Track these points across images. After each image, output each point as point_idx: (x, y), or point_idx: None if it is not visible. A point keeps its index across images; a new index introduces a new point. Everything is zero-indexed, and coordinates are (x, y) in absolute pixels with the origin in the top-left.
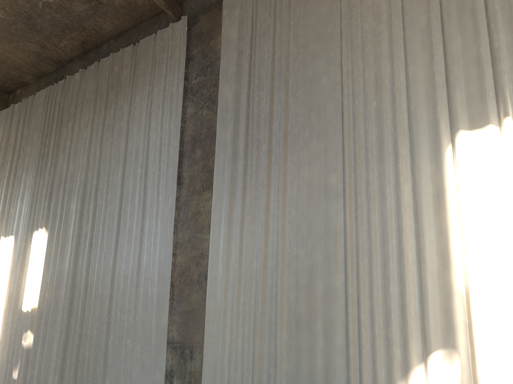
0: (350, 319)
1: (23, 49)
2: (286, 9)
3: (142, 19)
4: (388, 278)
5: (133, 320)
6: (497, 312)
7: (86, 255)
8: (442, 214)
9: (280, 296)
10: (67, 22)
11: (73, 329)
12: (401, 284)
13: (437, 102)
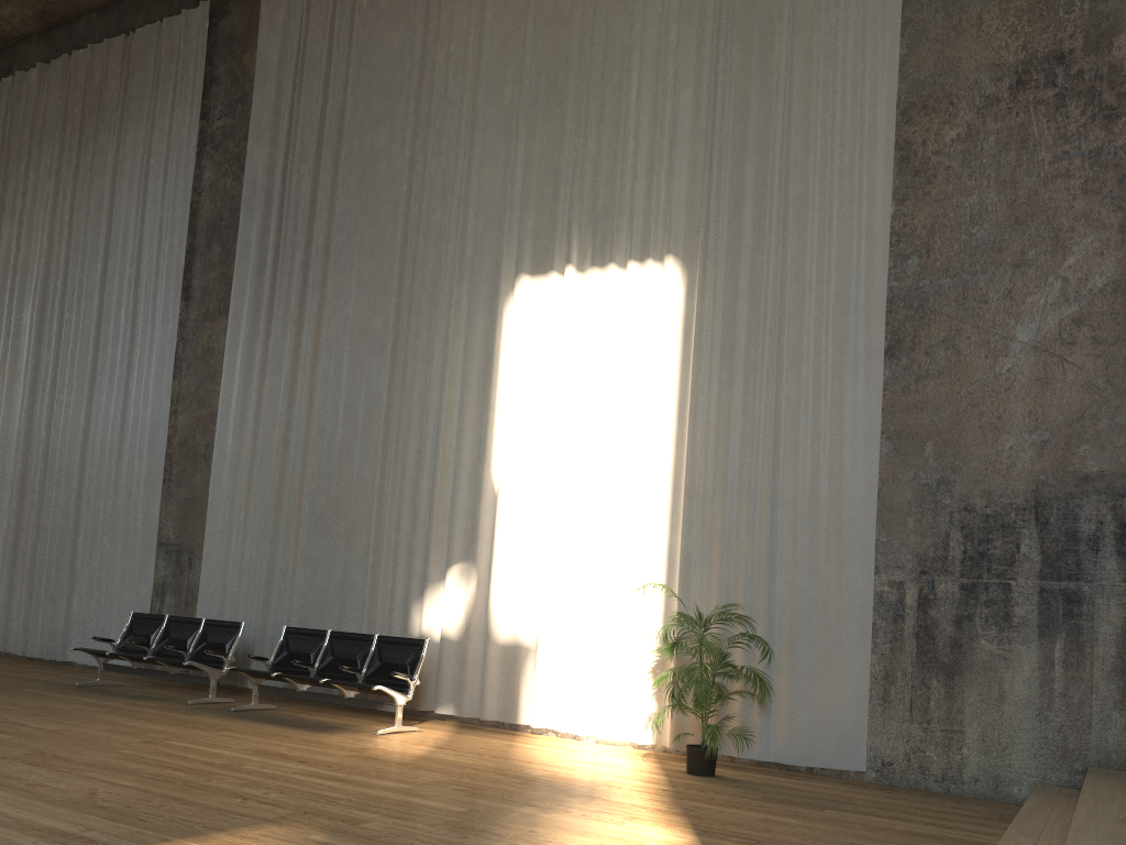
0: (373, 520)
1: None
2: (347, 29)
3: None
4: (420, 469)
5: (112, 509)
6: (522, 519)
7: (47, 403)
8: (486, 388)
9: (299, 484)
10: None
11: (28, 518)
12: (433, 478)
13: (504, 228)
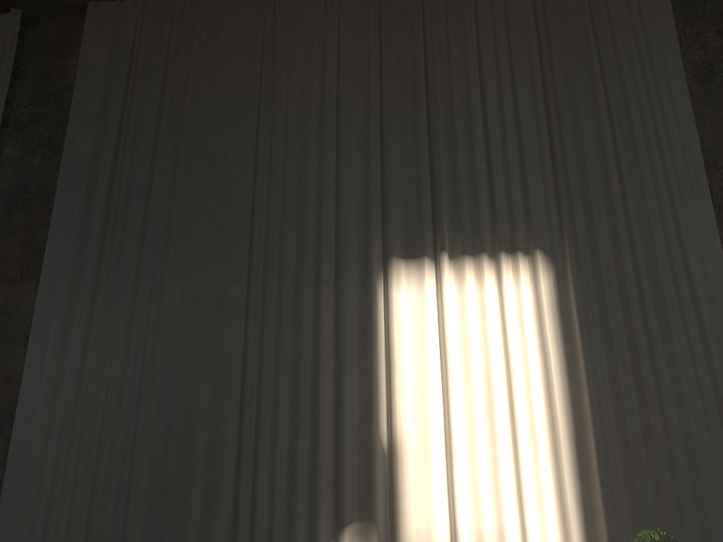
0: (243, 483)
1: None
2: (186, 51)
3: None
4: (297, 429)
5: None
6: (422, 475)
7: None
8: (367, 354)
9: (141, 448)
10: None
11: None
12: (313, 438)
13: (371, 219)
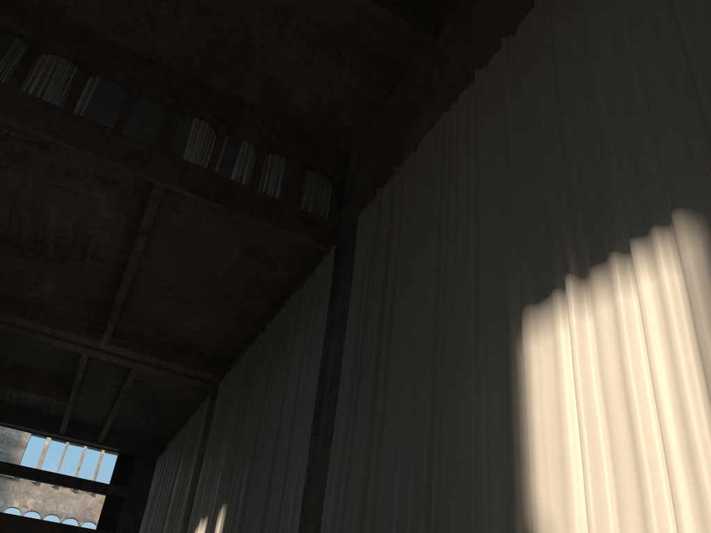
0: None
1: (224, 317)
2: (397, 210)
3: (311, 259)
4: (456, 532)
5: None
6: None
7: (245, 532)
8: (508, 428)
9: None
10: (248, 281)
11: None
12: None
13: (506, 275)
